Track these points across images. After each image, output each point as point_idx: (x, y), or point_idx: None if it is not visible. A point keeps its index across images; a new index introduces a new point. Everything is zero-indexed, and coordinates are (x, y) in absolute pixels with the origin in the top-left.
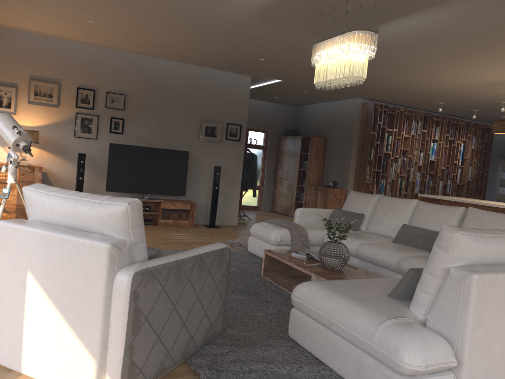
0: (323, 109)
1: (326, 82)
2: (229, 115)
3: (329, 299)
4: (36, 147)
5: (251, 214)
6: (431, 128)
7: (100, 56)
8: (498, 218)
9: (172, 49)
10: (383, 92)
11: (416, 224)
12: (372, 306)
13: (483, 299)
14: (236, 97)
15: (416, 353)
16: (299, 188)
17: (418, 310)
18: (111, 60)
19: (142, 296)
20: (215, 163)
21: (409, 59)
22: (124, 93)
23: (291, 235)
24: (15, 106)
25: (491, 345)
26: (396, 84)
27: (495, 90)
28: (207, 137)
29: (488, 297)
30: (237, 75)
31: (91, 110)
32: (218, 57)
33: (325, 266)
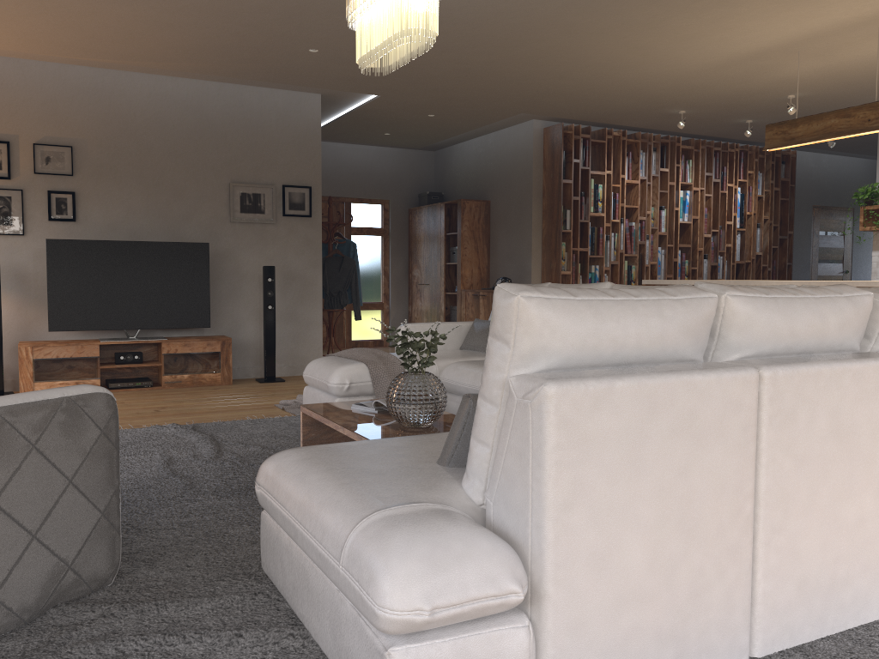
0: (479, 149)
1: (371, 55)
2: (285, 170)
3: (299, 481)
4: None
5: None
6: (677, 163)
7: (13, 75)
8: None
9: (137, 46)
10: (569, 100)
11: None
12: (372, 486)
13: (579, 440)
14: (296, 135)
15: (411, 581)
16: (450, 298)
17: (474, 484)
18: (36, 83)
19: None
20: (267, 261)
21: (577, 16)
22: (69, 142)
23: (372, 374)
24: None
25: (617, 545)
26: (582, 79)
27: (766, 70)
28: (246, 214)
29: (592, 436)
30: (292, 93)
31: (6, 181)
32: (232, 56)
33: (400, 423)
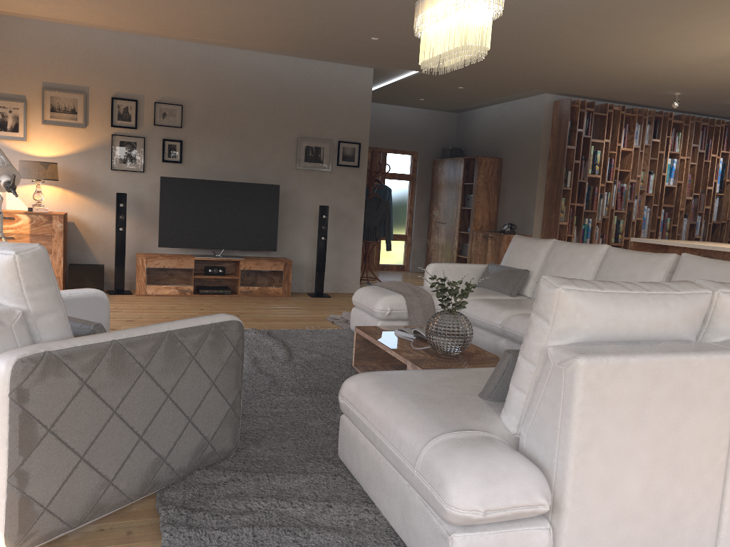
0: (496, 114)
1: (433, 61)
2: (341, 129)
3: (378, 401)
4: (58, 186)
5: (390, 277)
6: (668, 135)
7: (143, 49)
8: (725, 270)
9: (239, 31)
10: (579, 81)
11: None
12: (435, 412)
13: (599, 399)
14: (351, 101)
15: (471, 489)
16: (463, 236)
17: (510, 418)
18: (159, 55)
19: (37, 396)
20: (322, 201)
21: (597, 21)
22: (180, 102)
23: (408, 304)
24: (24, 129)
25: (620, 478)
26: (594, 66)
27: None
28: (309, 163)
29: (609, 397)
30: (351, 67)
31: (134, 130)
32: (310, 40)
33: (435, 350)
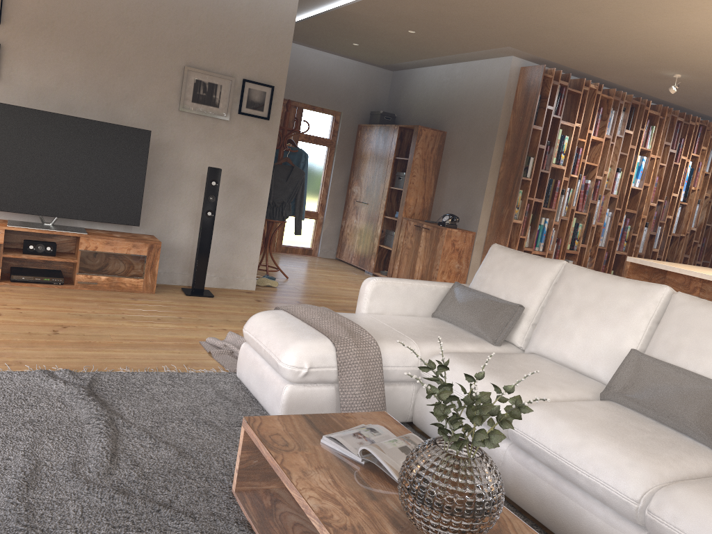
0: (443, 77)
1: None
2: (248, 63)
3: None
4: None
5: (295, 264)
6: (641, 127)
7: None
8: None
9: None
10: (569, 41)
11: (670, 356)
12: None
13: None
14: (267, 25)
15: None
16: (388, 222)
17: None
18: None
19: None
20: (213, 161)
21: None
22: None
23: (339, 358)
24: None
25: None
26: (605, 18)
27: None
28: (198, 105)
29: None
30: None
31: None
32: None
33: (418, 529)
